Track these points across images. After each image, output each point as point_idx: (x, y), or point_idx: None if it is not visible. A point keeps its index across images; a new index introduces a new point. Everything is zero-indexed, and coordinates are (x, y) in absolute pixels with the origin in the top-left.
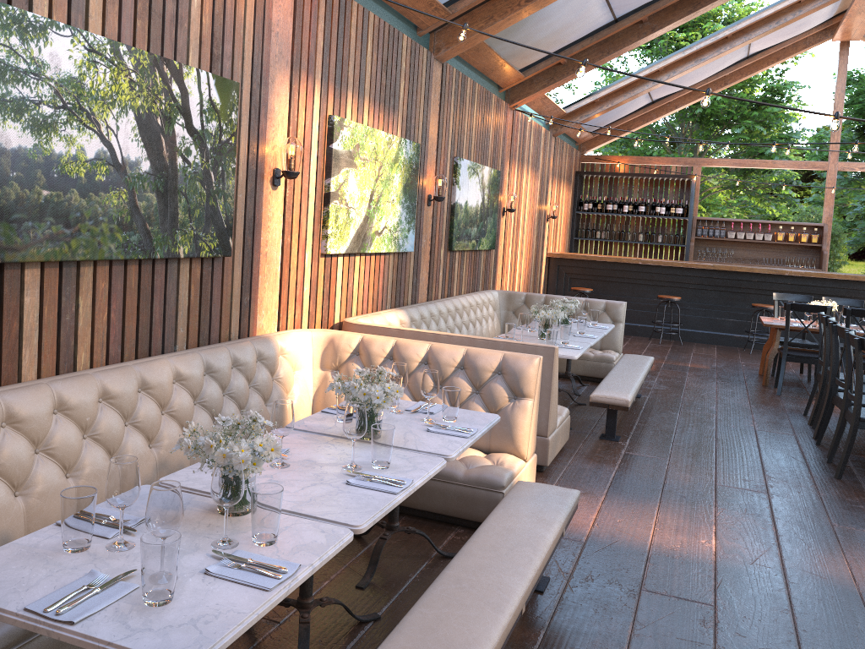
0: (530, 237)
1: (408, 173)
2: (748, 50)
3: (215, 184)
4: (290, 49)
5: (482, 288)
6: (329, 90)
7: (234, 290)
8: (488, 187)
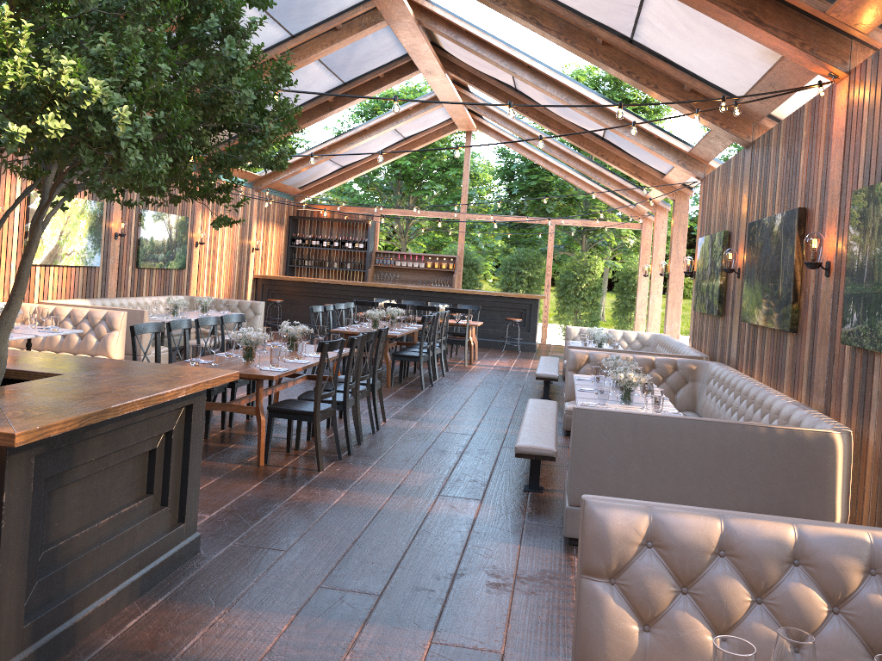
0: (231, 262)
1: (93, 220)
2: (401, 135)
3: None
4: None
5: (175, 294)
6: None
7: None
8: (176, 227)
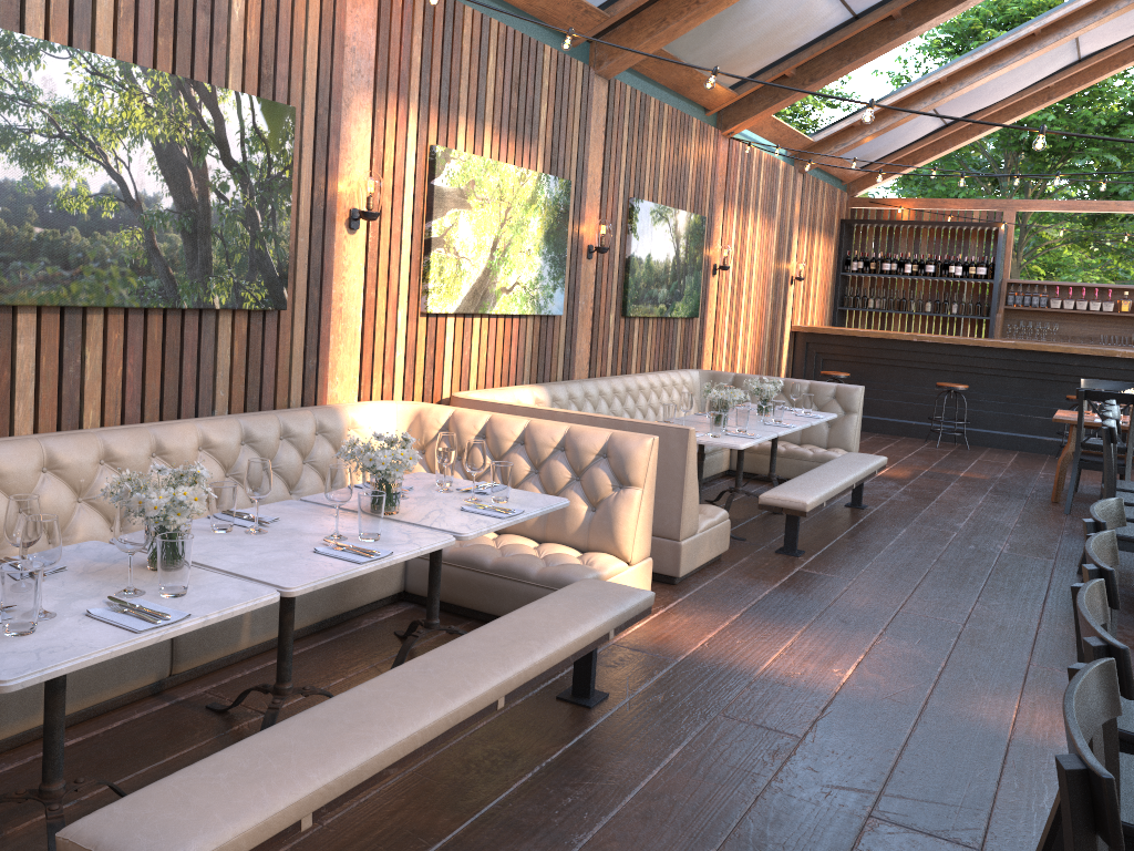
0: (762, 303)
1: (552, 217)
2: (1078, 51)
3: (263, 225)
4: (372, 67)
5: (680, 367)
6: (431, 115)
7: (294, 350)
8: (686, 237)
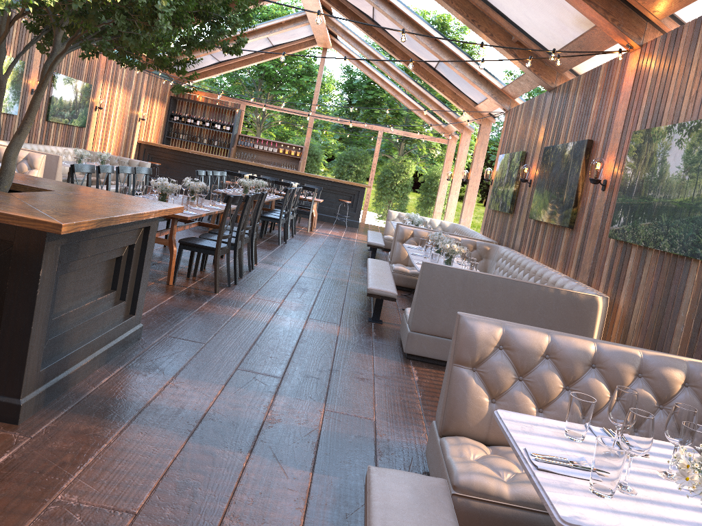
0: (121, 127)
1: (15, 75)
2: (271, 42)
3: None
4: None
5: (75, 147)
6: None
7: None
8: (81, 92)
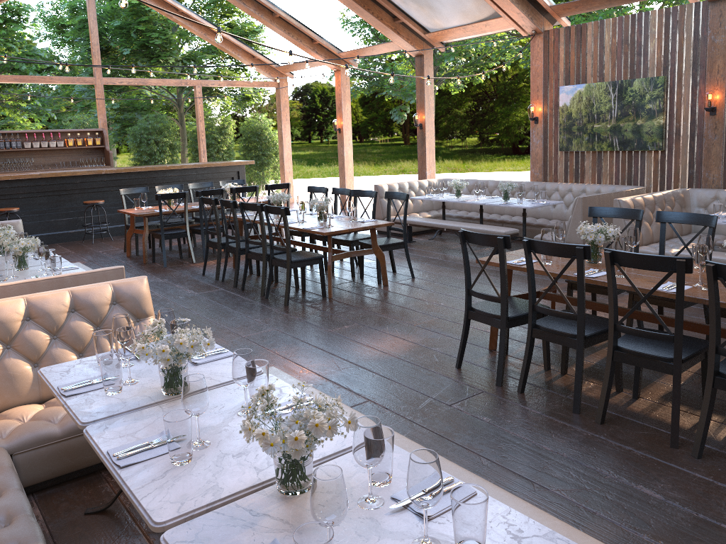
0: None
1: None
2: None
3: None
4: None
5: None
6: None
7: None
8: None
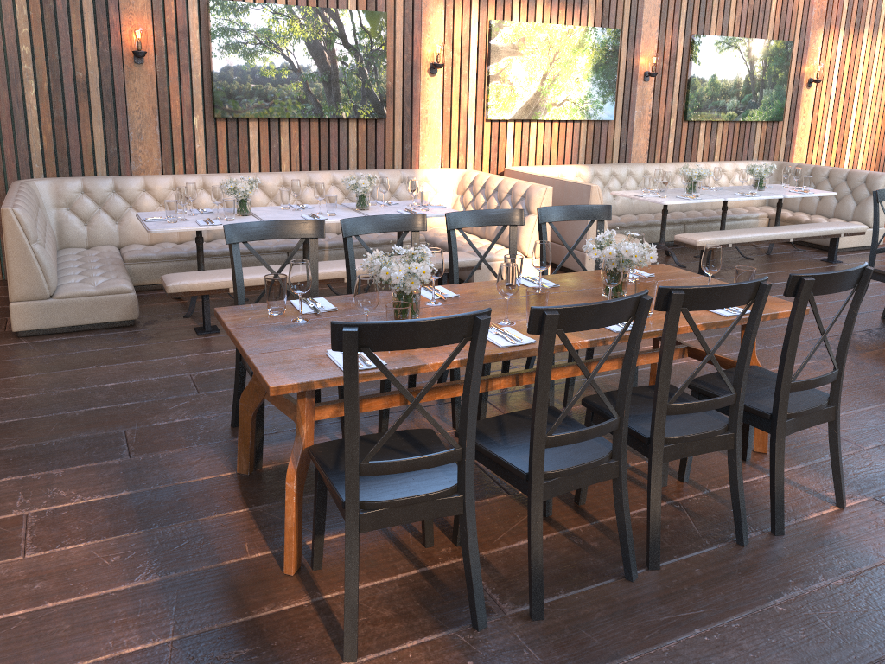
0: None
1: (601, 55)
2: None
3: (369, 76)
4: None
5: (760, 159)
6: (490, 2)
7: (395, 140)
8: (764, 59)
